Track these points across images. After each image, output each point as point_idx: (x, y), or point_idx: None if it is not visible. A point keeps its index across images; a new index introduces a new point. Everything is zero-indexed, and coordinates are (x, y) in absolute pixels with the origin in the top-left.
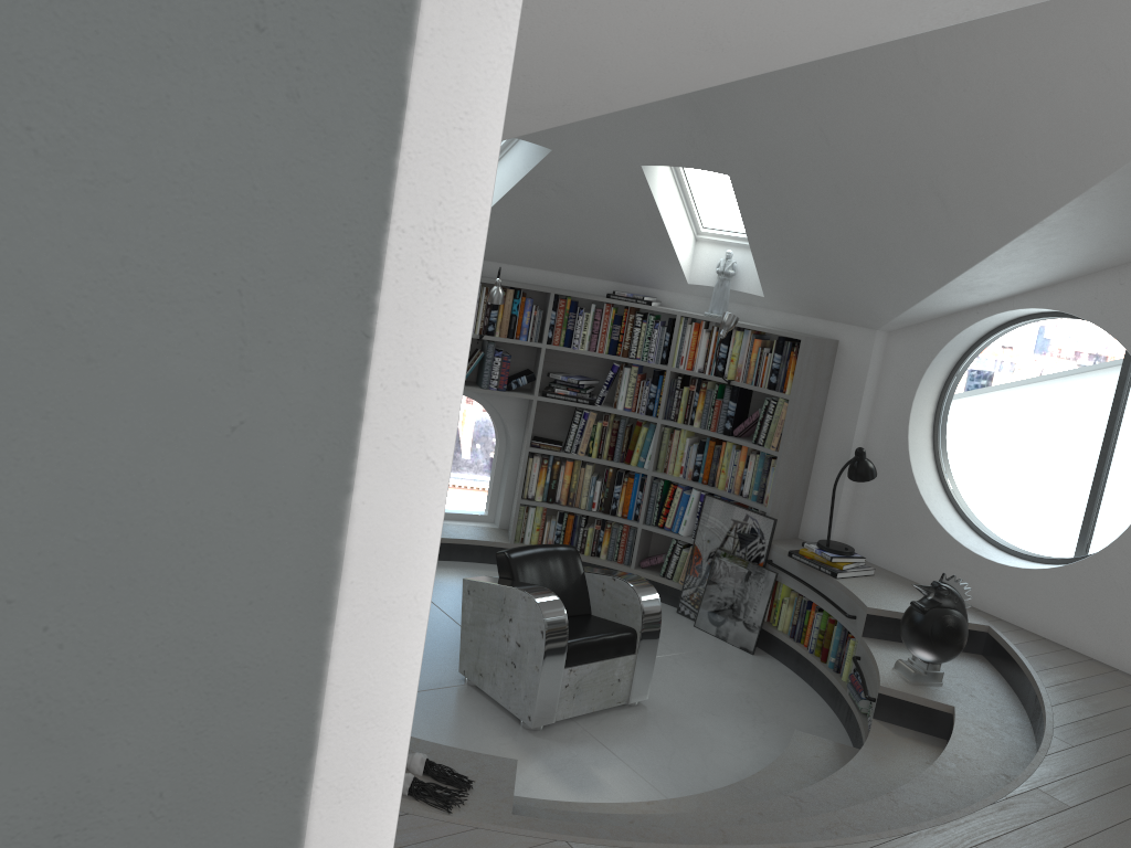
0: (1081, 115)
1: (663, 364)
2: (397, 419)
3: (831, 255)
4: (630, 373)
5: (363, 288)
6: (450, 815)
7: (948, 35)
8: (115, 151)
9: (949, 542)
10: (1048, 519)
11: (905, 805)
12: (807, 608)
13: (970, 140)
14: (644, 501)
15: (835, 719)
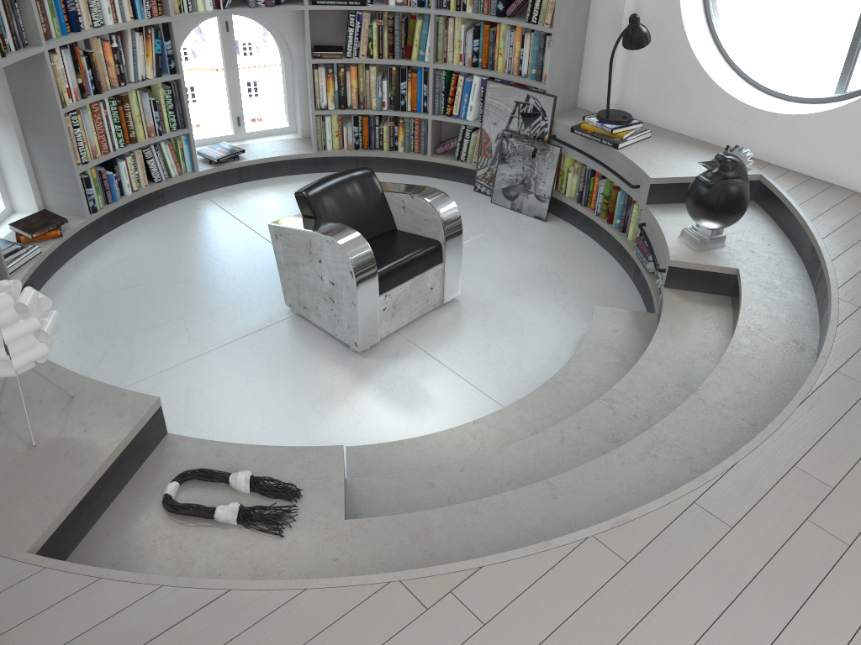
0: None
1: None
2: None
3: None
4: None
5: None
6: (283, 539)
7: None
8: None
9: (721, 96)
10: (763, 6)
11: (712, 403)
12: (592, 176)
13: None
14: (430, 94)
15: (624, 275)
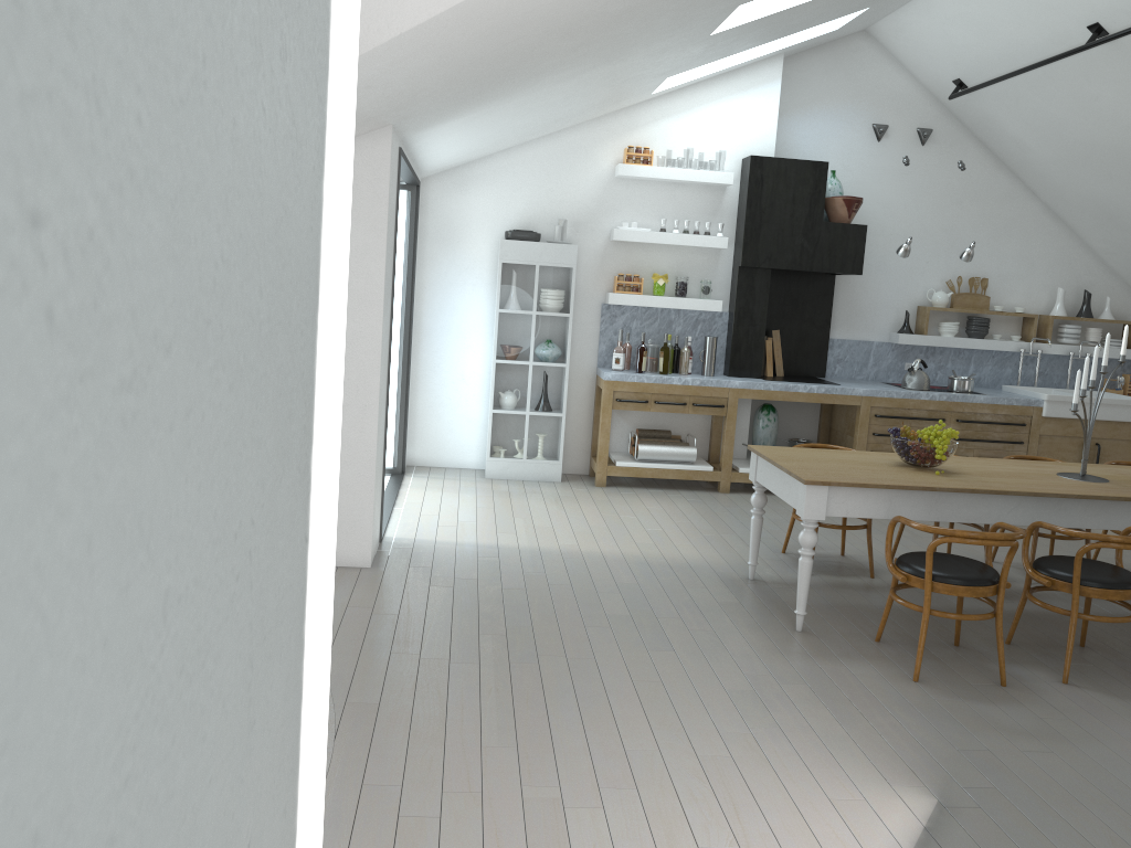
0: None
1: None
2: (314, 664)
3: None
4: None
5: (307, 451)
6: None
7: None
8: (154, 259)
9: None
10: None
11: None
12: None
13: None
14: None
15: None
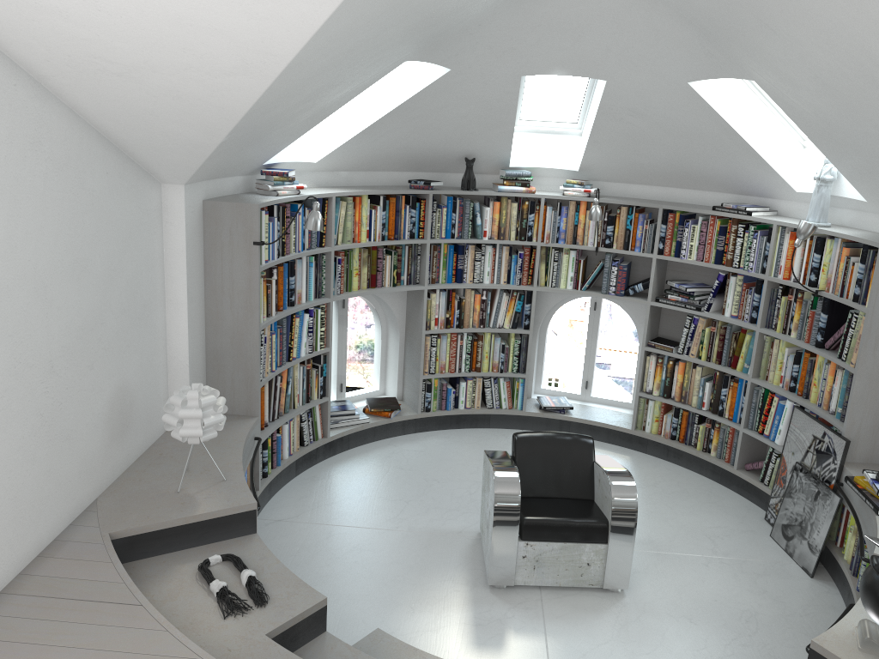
0: None
1: (763, 274)
2: None
3: (877, 153)
4: (736, 282)
5: None
6: (223, 620)
7: None
8: None
9: None
10: None
11: None
12: (865, 542)
13: (854, 3)
14: (744, 406)
15: None
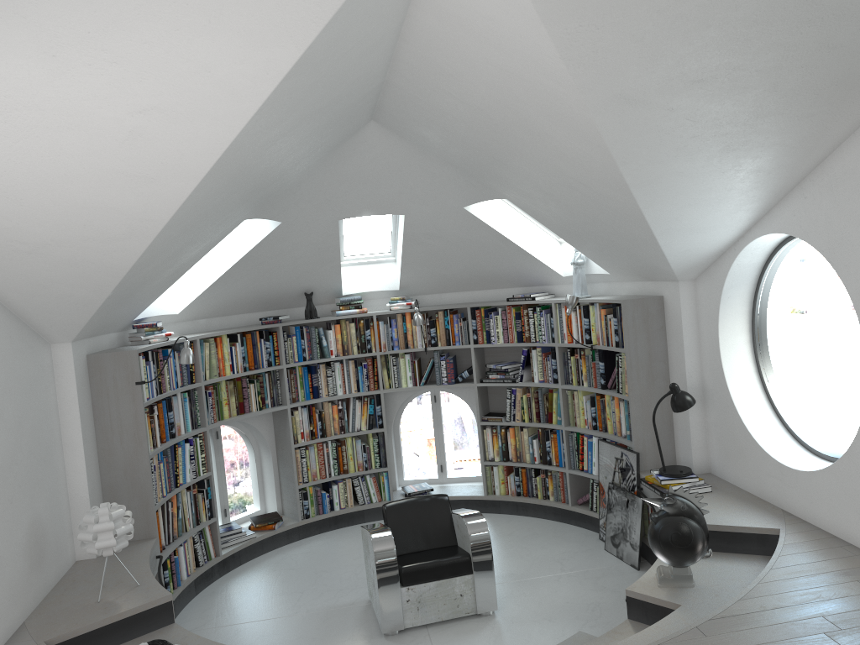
0: (543, 105)
1: (554, 342)
2: None
3: (598, 235)
4: (537, 353)
5: None
6: None
7: (449, 82)
8: None
9: (762, 454)
10: None
11: None
12: None
13: (536, 139)
14: (565, 451)
15: None
